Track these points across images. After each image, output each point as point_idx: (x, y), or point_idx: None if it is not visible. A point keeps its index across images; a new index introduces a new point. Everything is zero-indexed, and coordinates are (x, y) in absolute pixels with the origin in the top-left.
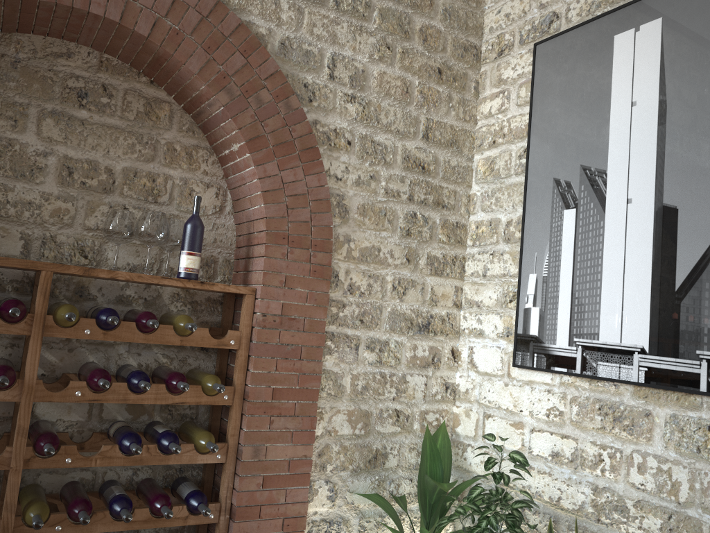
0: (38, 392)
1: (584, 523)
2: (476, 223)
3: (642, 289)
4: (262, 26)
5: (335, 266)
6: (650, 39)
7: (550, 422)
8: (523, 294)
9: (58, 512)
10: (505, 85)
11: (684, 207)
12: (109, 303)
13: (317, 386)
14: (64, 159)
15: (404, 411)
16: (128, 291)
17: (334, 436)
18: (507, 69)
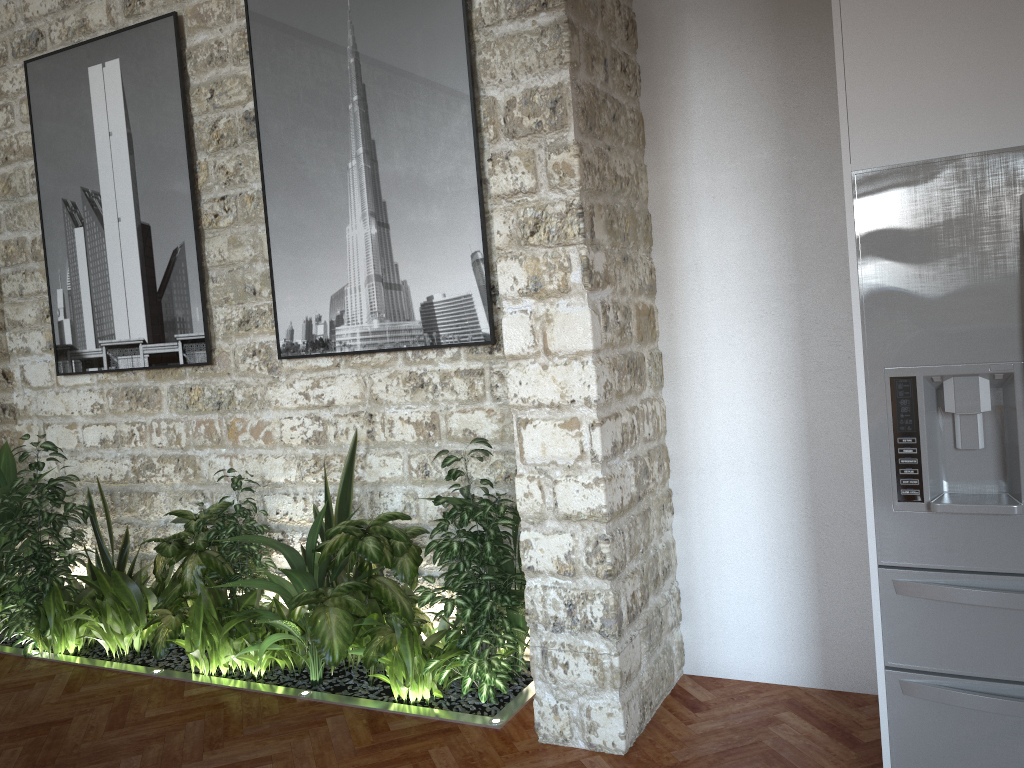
0: None
1: (131, 487)
2: (5, 243)
3: (137, 292)
4: None
5: None
6: (114, 77)
7: (96, 415)
8: (55, 309)
9: None
10: (7, 98)
11: (154, 225)
12: None
13: None
14: None
15: None
16: None
17: None
18: (6, 82)
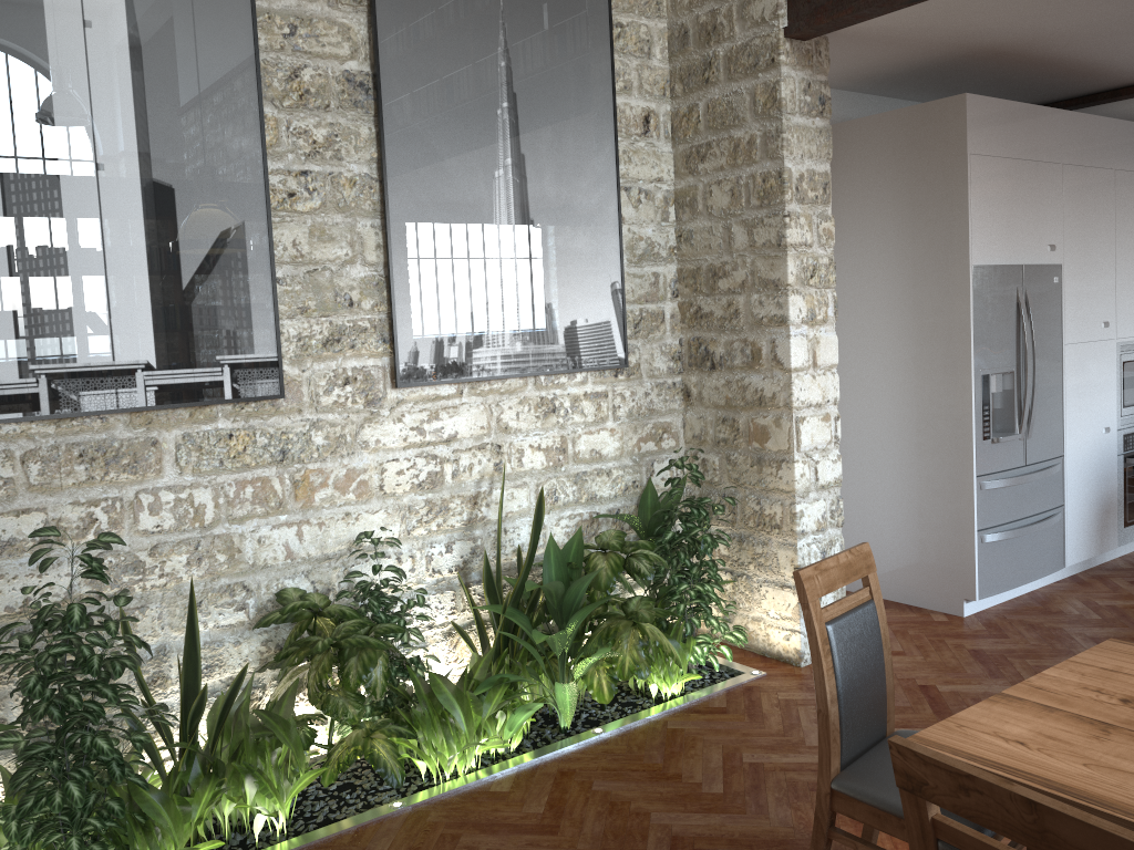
0: None
1: None
2: None
3: (138, 288)
4: None
5: None
6: None
7: None
8: None
9: None
10: None
11: (183, 188)
12: None
13: None
14: None
15: None
16: None
17: None
18: None
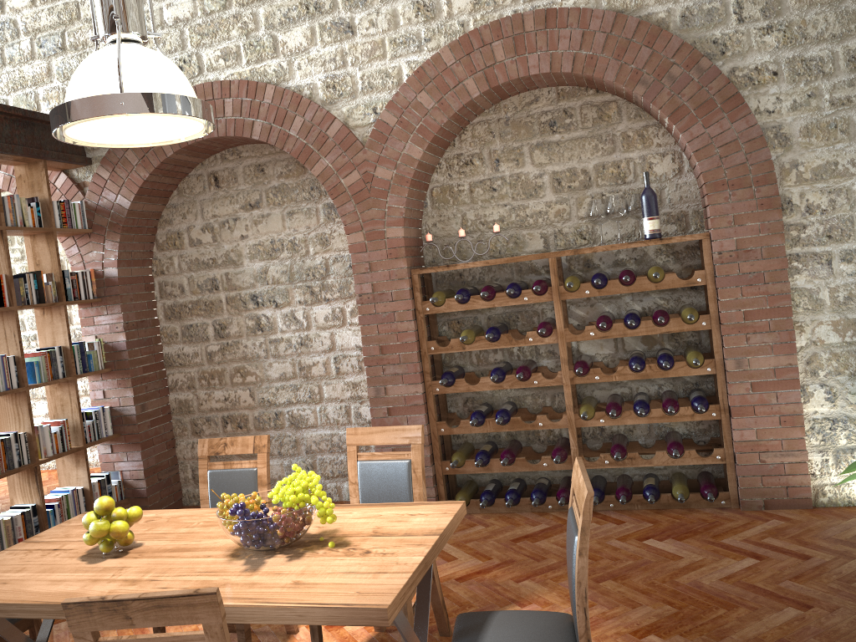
0: (567, 336)
1: None
2: None
3: None
4: (660, 10)
5: (787, 193)
6: None
7: None
8: None
9: (600, 411)
10: None
11: None
12: (609, 267)
13: (787, 303)
14: (553, 174)
15: None
16: (620, 256)
17: (821, 346)
18: None
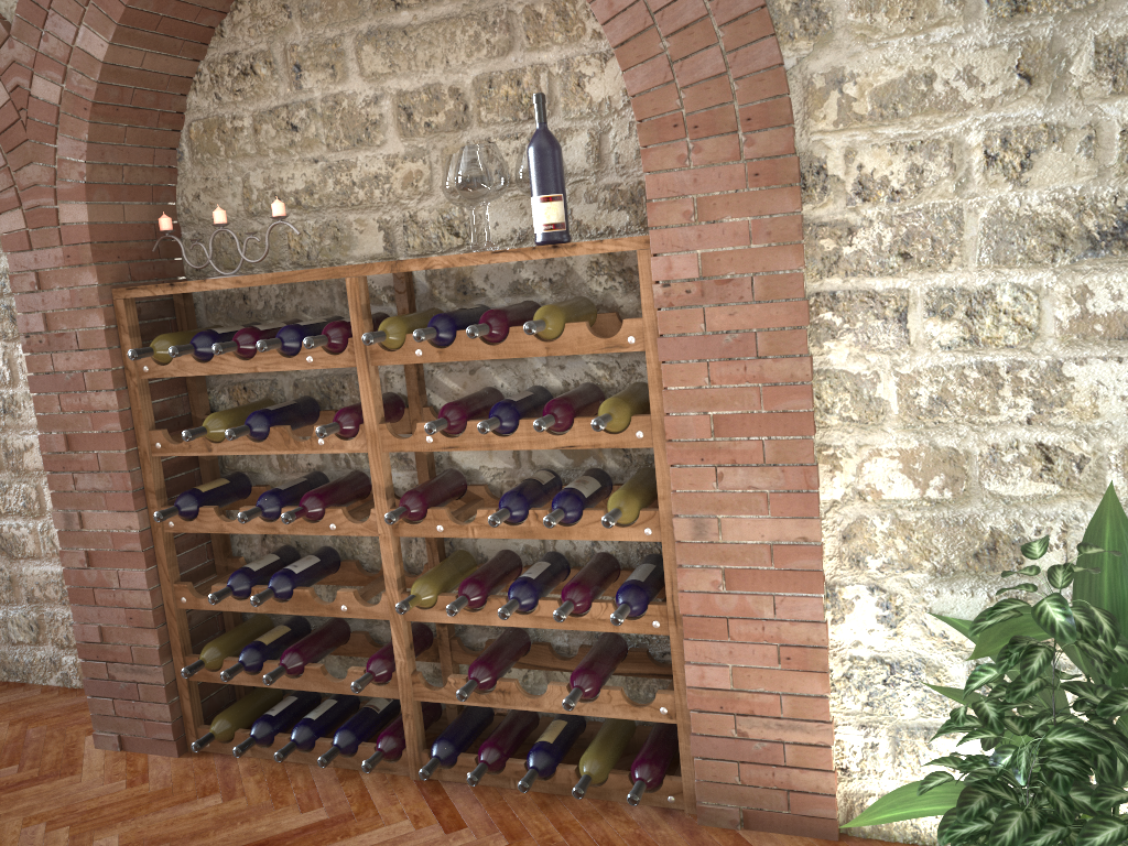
0: (385, 440)
1: None
2: None
3: None
4: None
5: (817, 148)
6: None
7: None
8: None
9: (450, 593)
10: None
11: None
12: (505, 296)
13: (804, 406)
14: (398, 97)
15: (1069, 449)
16: (524, 274)
17: (875, 503)
18: None
